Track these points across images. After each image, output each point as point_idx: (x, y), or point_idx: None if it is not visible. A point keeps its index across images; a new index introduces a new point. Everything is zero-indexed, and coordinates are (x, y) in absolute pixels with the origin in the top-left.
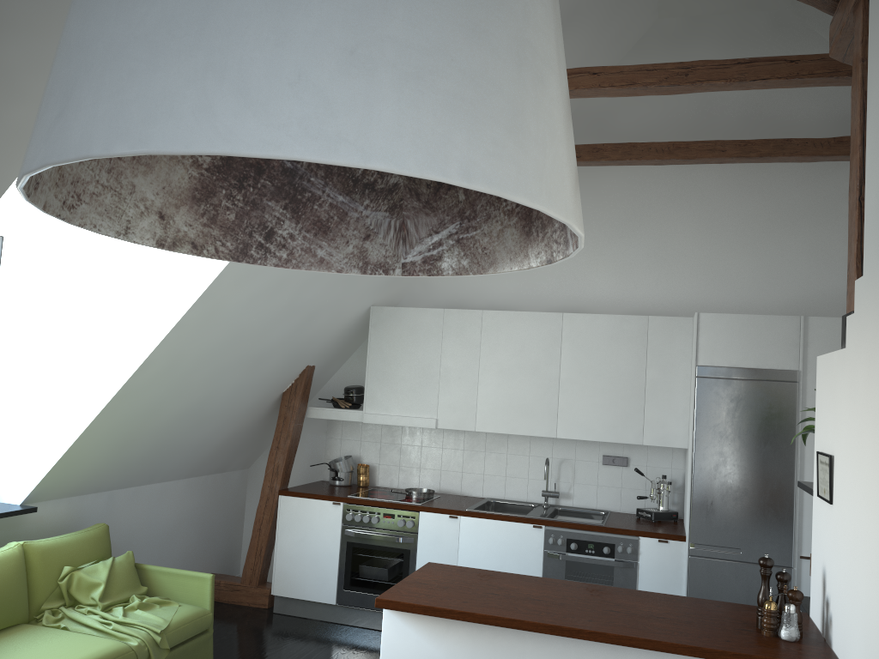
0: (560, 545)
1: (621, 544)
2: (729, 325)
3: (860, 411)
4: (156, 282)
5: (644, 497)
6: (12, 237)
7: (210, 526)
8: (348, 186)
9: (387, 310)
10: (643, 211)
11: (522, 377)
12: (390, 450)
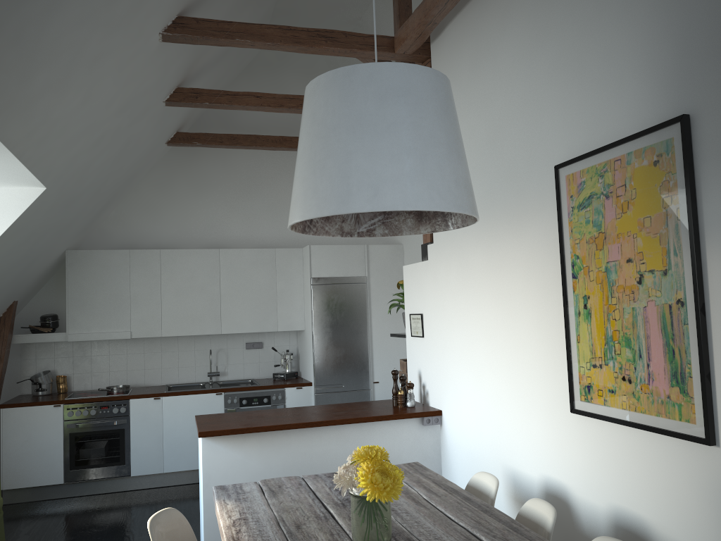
0: (236, 403)
1: (275, 394)
2: (327, 252)
3: (442, 289)
4: None
5: (278, 365)
6: None
7: None
8: None
9: (81, 252)
10: (260, 179)
11: (194, 295)
12: (82, 361)
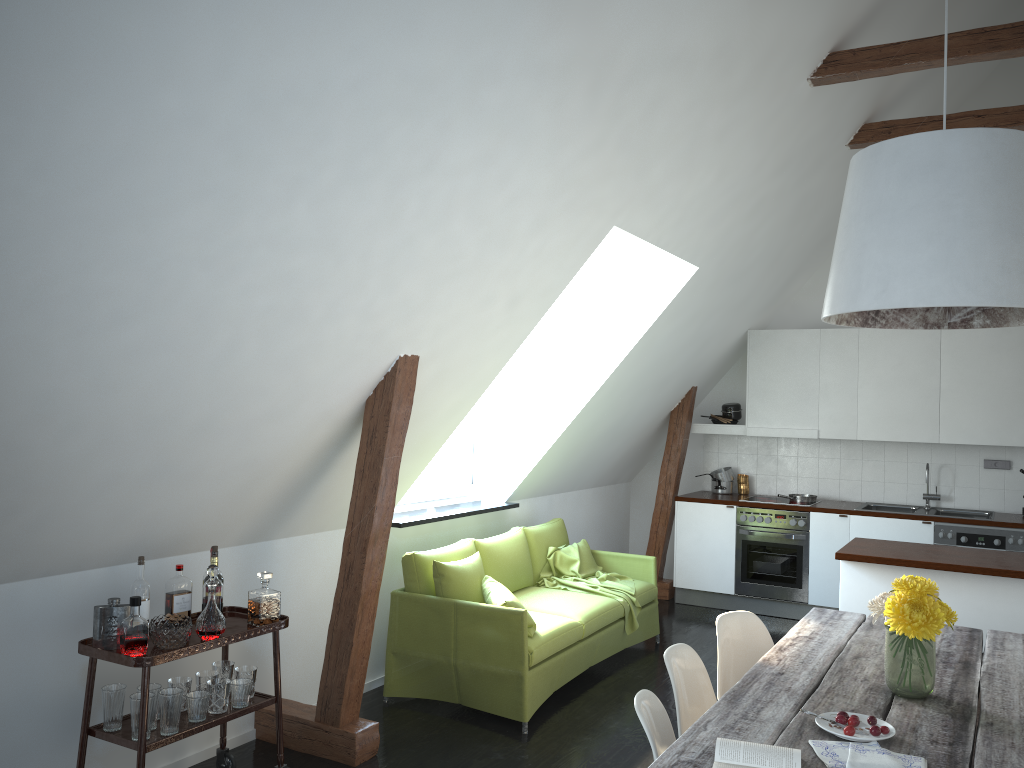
0: (950, 538)
1: (1012, 536)
2: None
3: None
4: (606, 324)
5: None
6: None
7: (608, 530)
8: None
9: (764, 333)
10: None
11: (901, 389)
12: (766, 461)
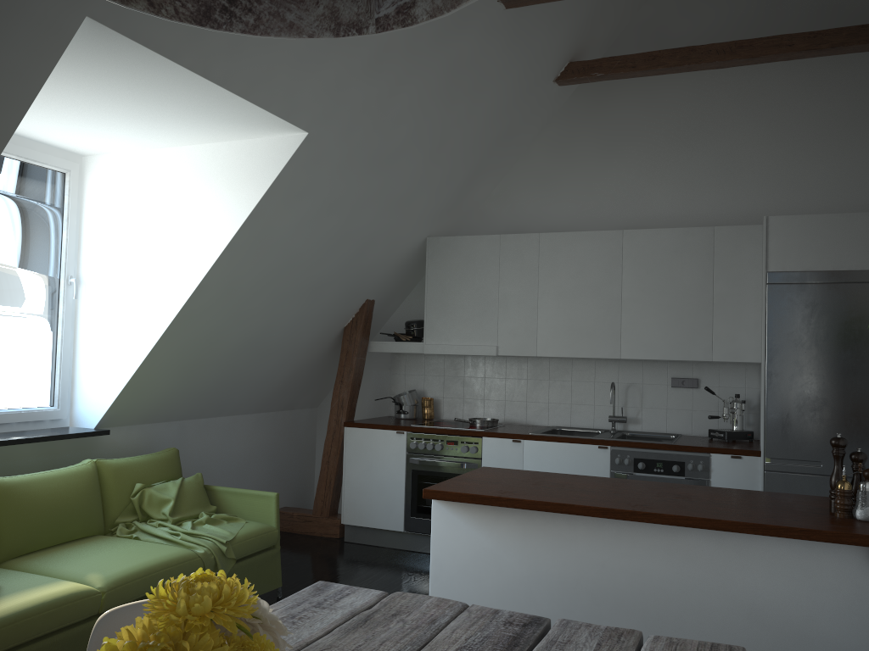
0: (626, 465)
1: (692, 462)
2: (801, 227)
3: None
4: (207, 206)
5: (716, 416)
6: (73, 173)
7: (282, 461)
8: None
9: (443, 240)
10: (706, 121)
11: (582, 299)
12: (453, 383)
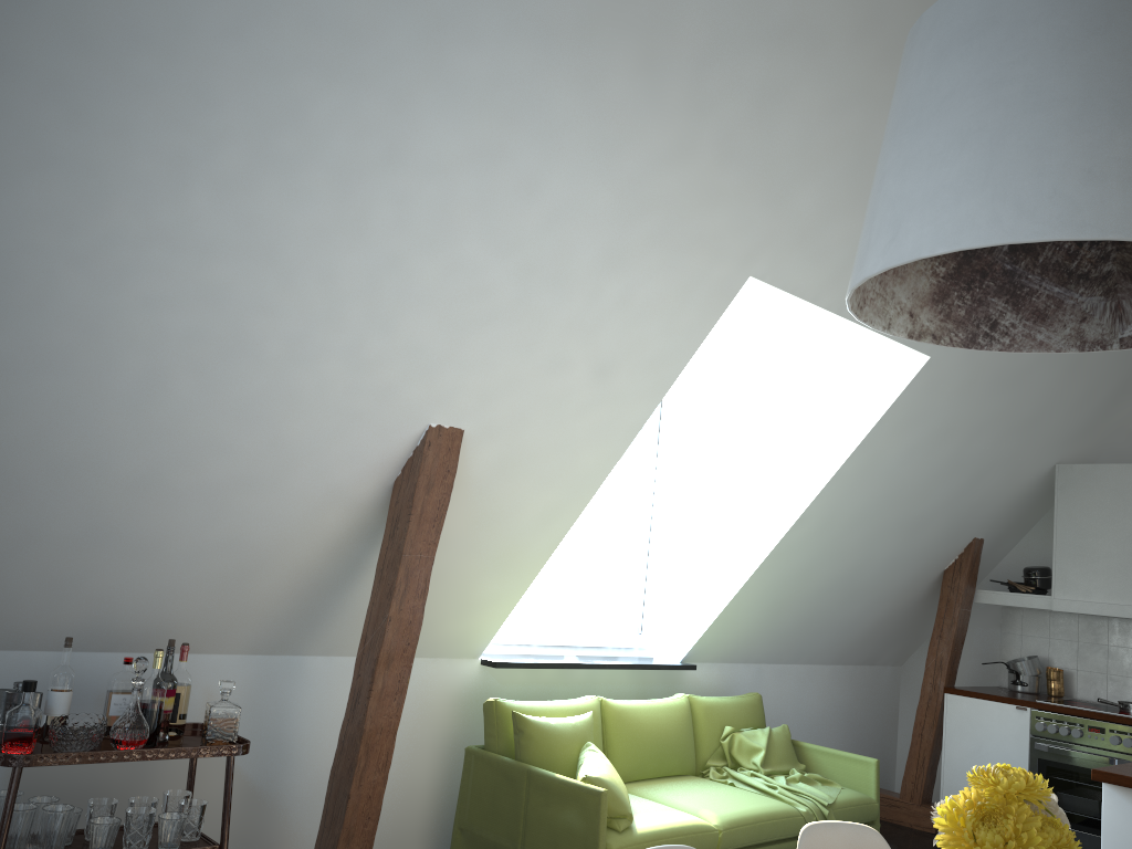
0: None
1: None
2: None
3: None
4: (810, 433)
5: None
6: (669, 398)
7: (859, 727)
8: (1062, 279)
9: (1079, 468)
10: None
11: None
12: (1091, 651)
